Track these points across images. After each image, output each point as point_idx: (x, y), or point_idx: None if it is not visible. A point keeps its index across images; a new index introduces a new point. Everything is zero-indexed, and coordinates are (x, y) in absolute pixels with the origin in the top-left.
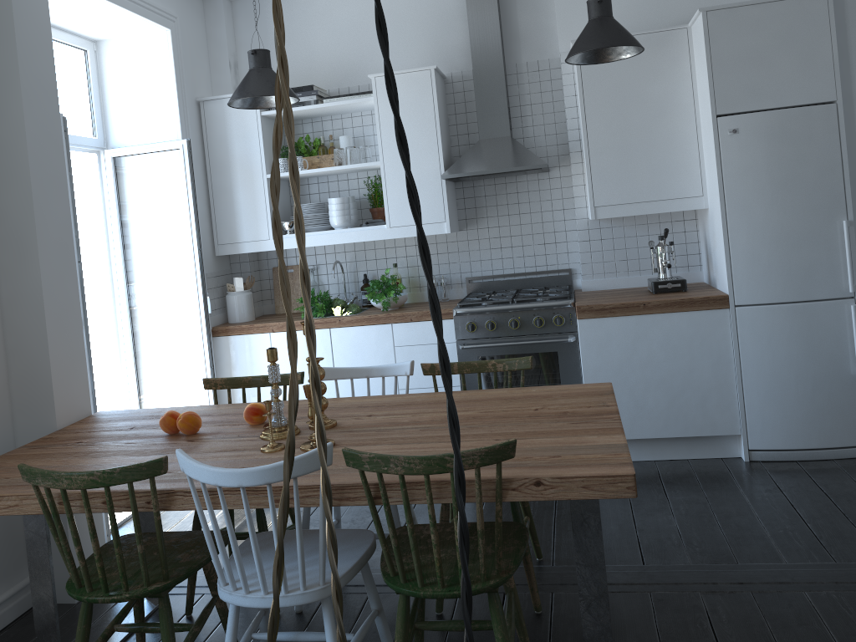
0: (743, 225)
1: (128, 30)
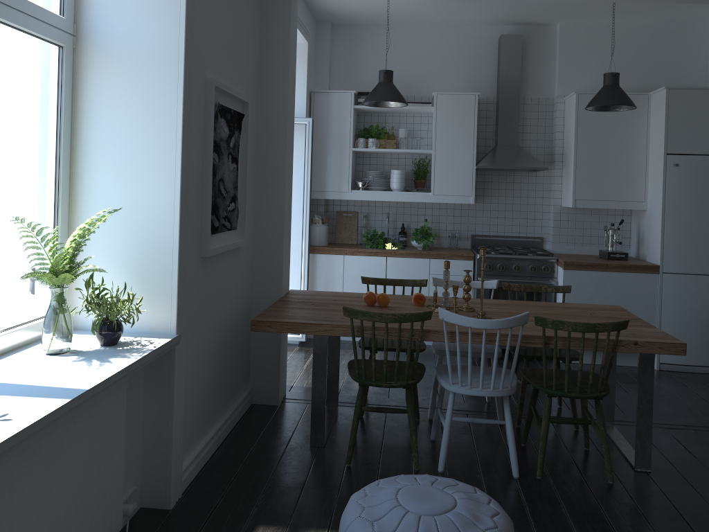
0: (674, 223)
1: None
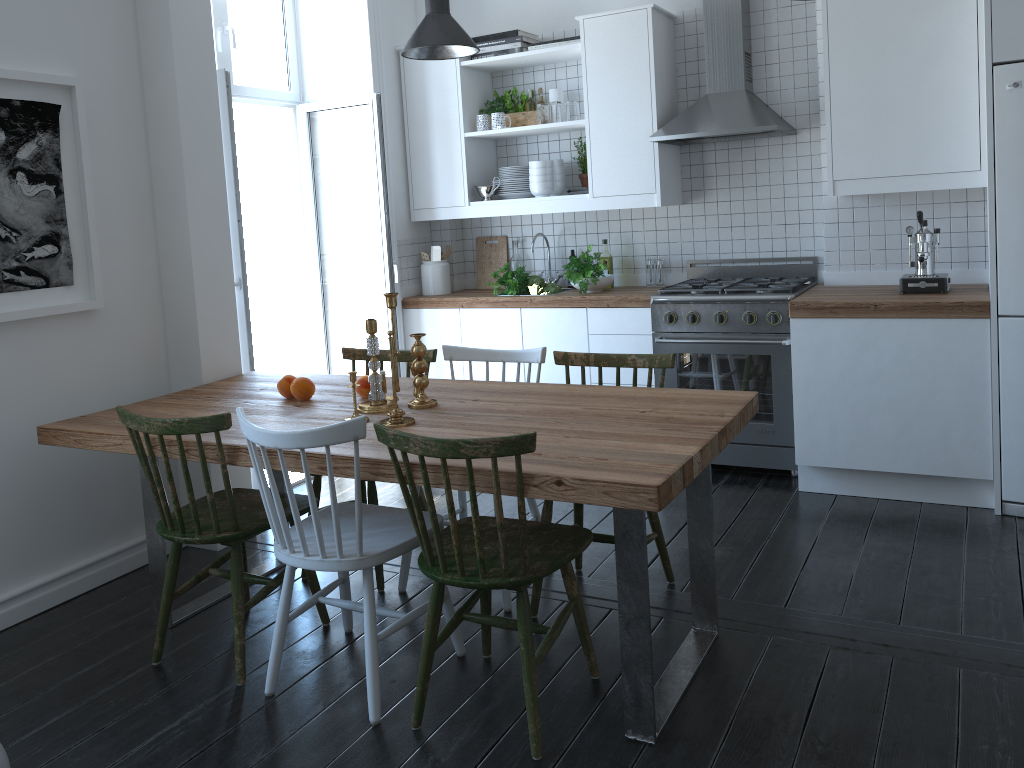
0: (1018, 211)
1: None
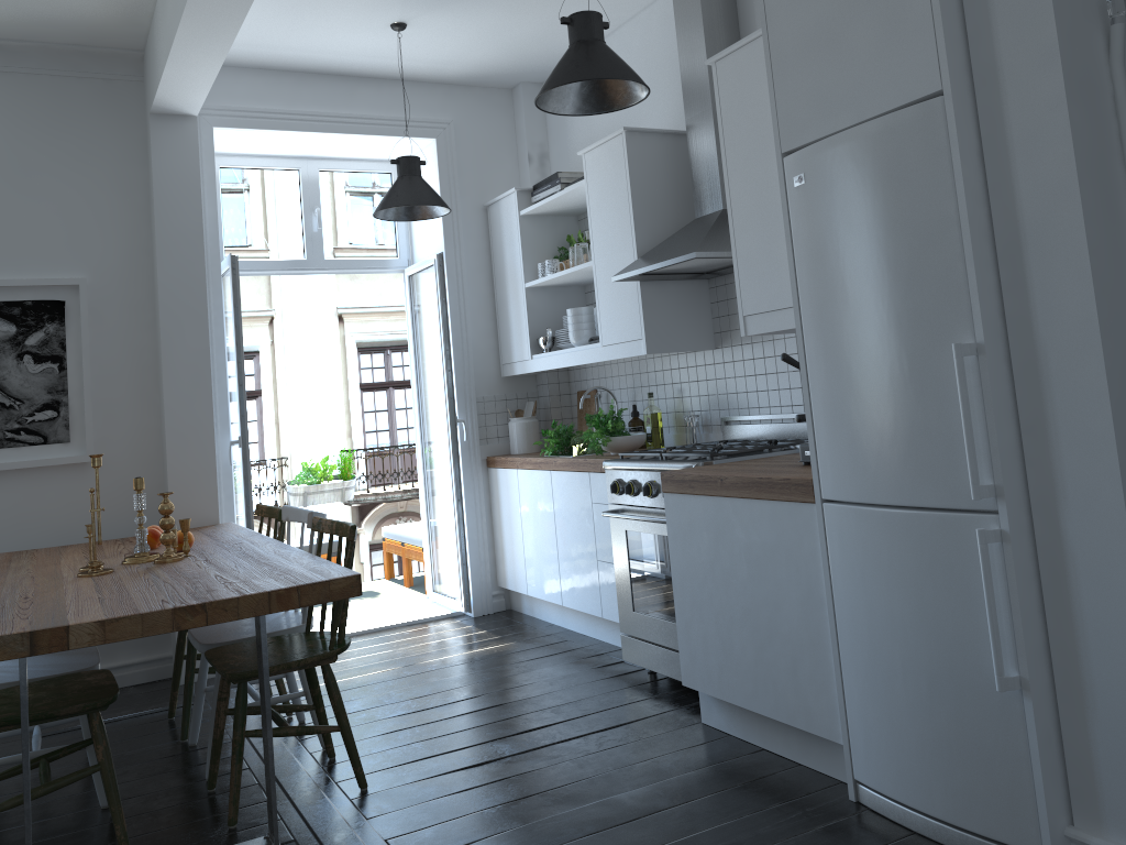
0: (820, 350)
1: (404, 147)
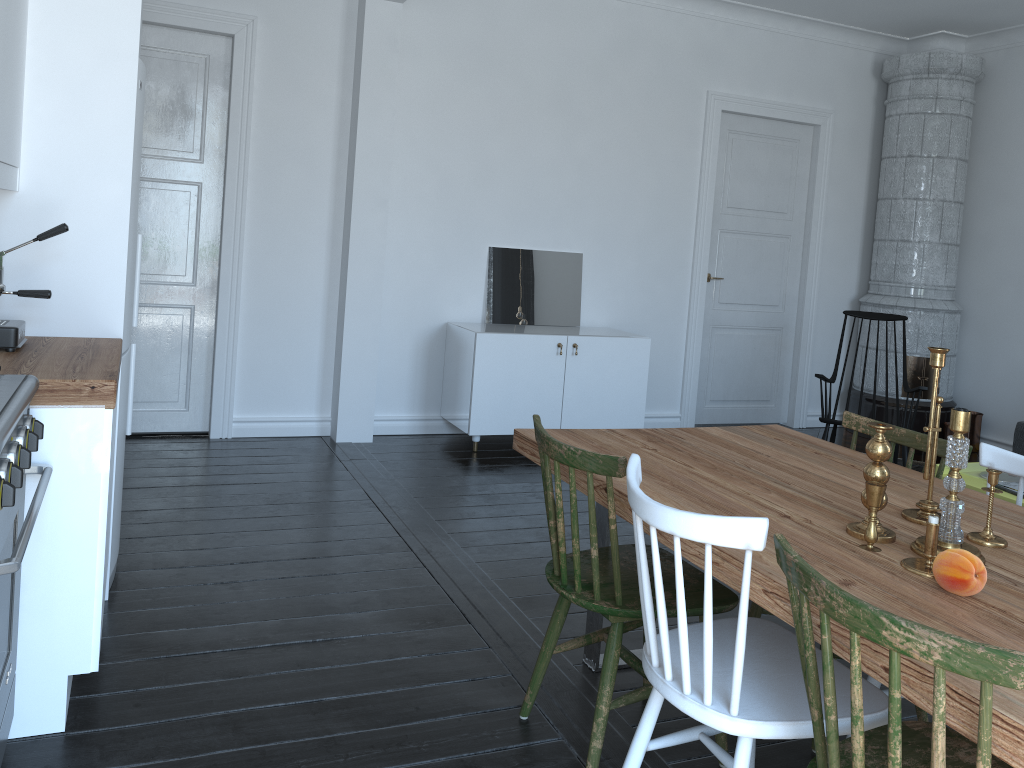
0: (132, 230)
1: None
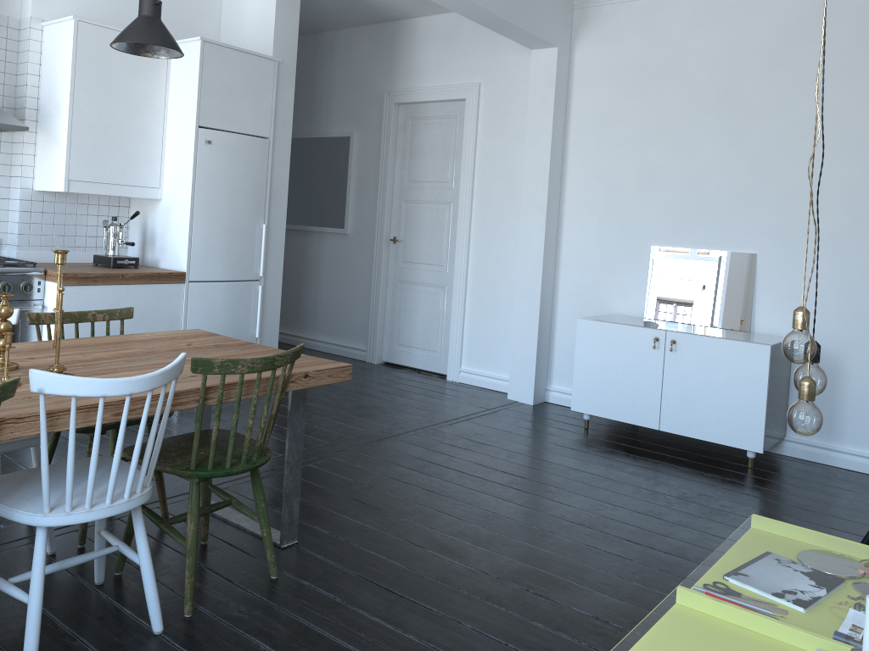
0: (204, 217)
1: None
